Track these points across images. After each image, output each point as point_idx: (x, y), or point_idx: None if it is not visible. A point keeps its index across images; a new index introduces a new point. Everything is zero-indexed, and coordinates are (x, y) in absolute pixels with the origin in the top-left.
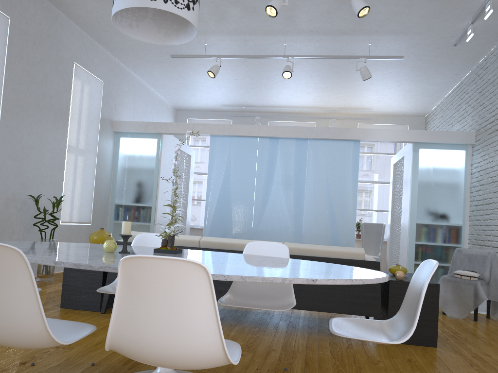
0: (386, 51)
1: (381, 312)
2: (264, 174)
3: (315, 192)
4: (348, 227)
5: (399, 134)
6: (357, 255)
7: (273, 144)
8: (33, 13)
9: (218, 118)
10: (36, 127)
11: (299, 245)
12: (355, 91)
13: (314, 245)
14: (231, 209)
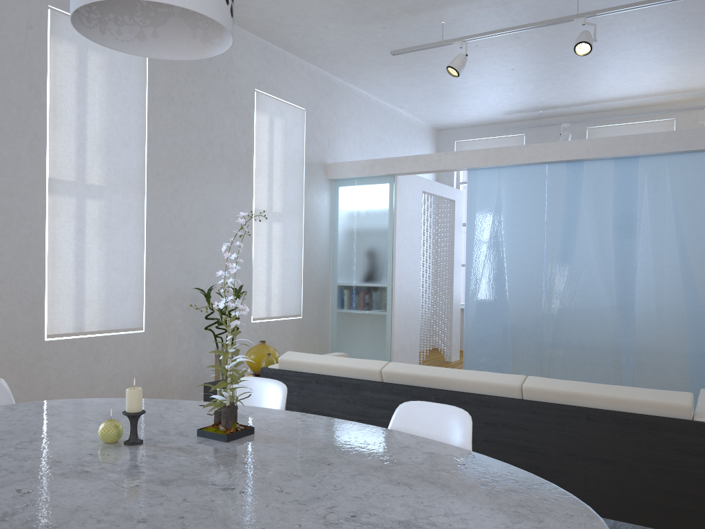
0: None
1: None
2: (560, 225)
3: (656, 251)
4: None
5: None
6: (675, 409)
7: (573, 172)
8: None
9: (502, 134)
10: (202, 192)
11: (553, 385)
12: None
13: (584, 385)
14: (506, 286)
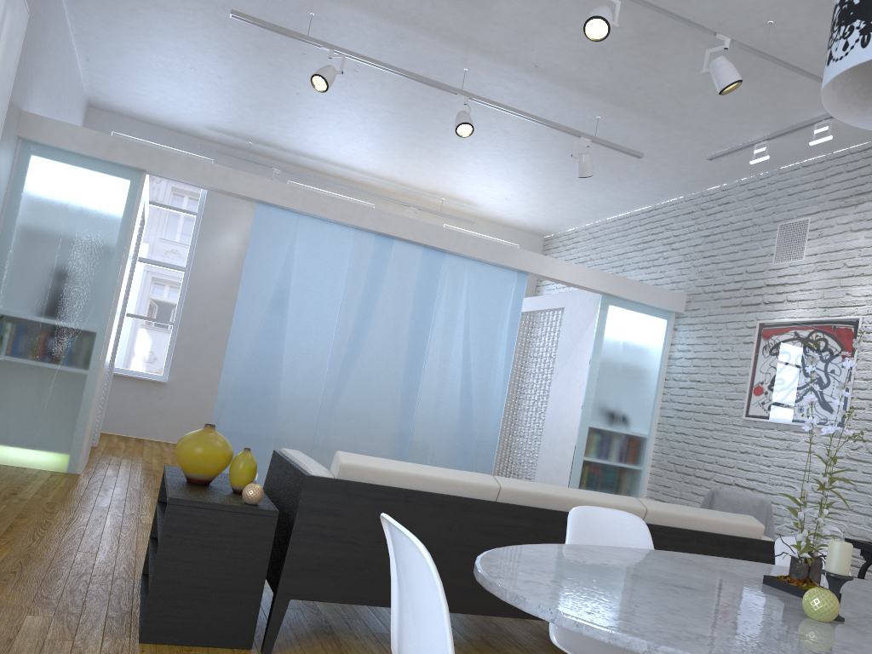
0: (609, 135)
1: None
2: (358, 303)
3: (445, 353)
4: (490, 422)
5: (590, 276)
6: (754, 530)
7: (381, 248)
8: None
9: (184, 148)
10: None
11: (669, 508)
12: (487, 175)
13: (688, 509)
14: (282, 362)
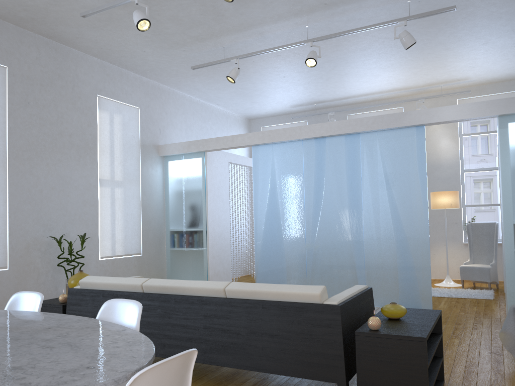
0: (437, 4)
1: (345, 376)
2: (313, 181)
3: (374, 196)
4: (419, 236)
5: (475, 108)
6: (311, 297)
7: (319, 145)
8: (37, 57)
9: (292, 121)
10: (55, 168)
11: (244, 286)
12: (431, 62)
13: (262, 285)
14: (281, 225)
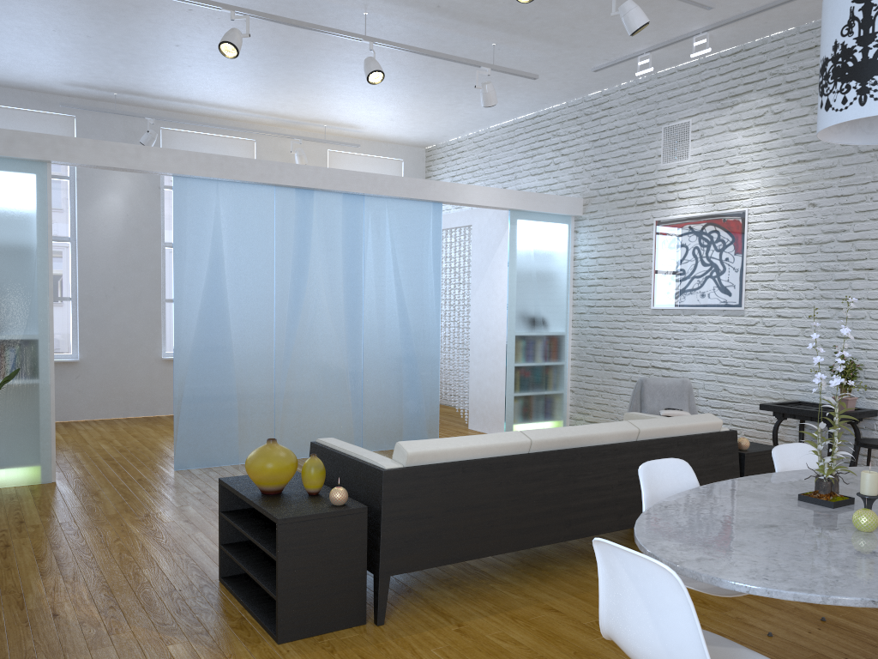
0: (502, 58)
1: None
2: (291, 260)
3: (380, 293)
4: (430, 349)
5: (498, 196)
6: (715, 425)
7: (303, 202)
8: None
9: (40, 108)
10: None
11: (653, 424)
12: (375, 101)
13: (666, 420)
14: (230, 332)
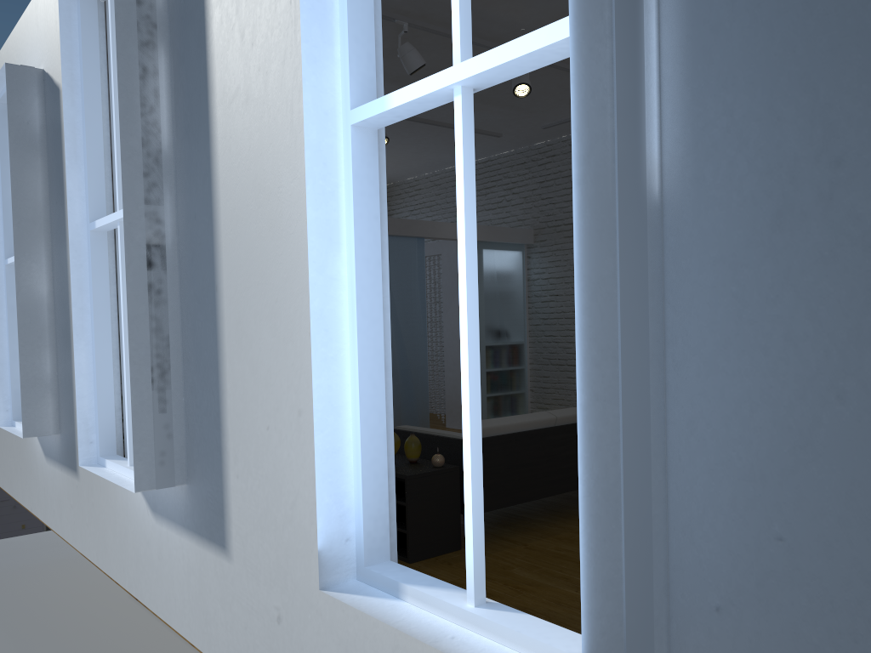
0: None
1: None
2: None
3: None
4: (420, 360)
5: None
6: None
7: None
8: None
9: None
10: None
11: None
12: None
13: None
14: None
